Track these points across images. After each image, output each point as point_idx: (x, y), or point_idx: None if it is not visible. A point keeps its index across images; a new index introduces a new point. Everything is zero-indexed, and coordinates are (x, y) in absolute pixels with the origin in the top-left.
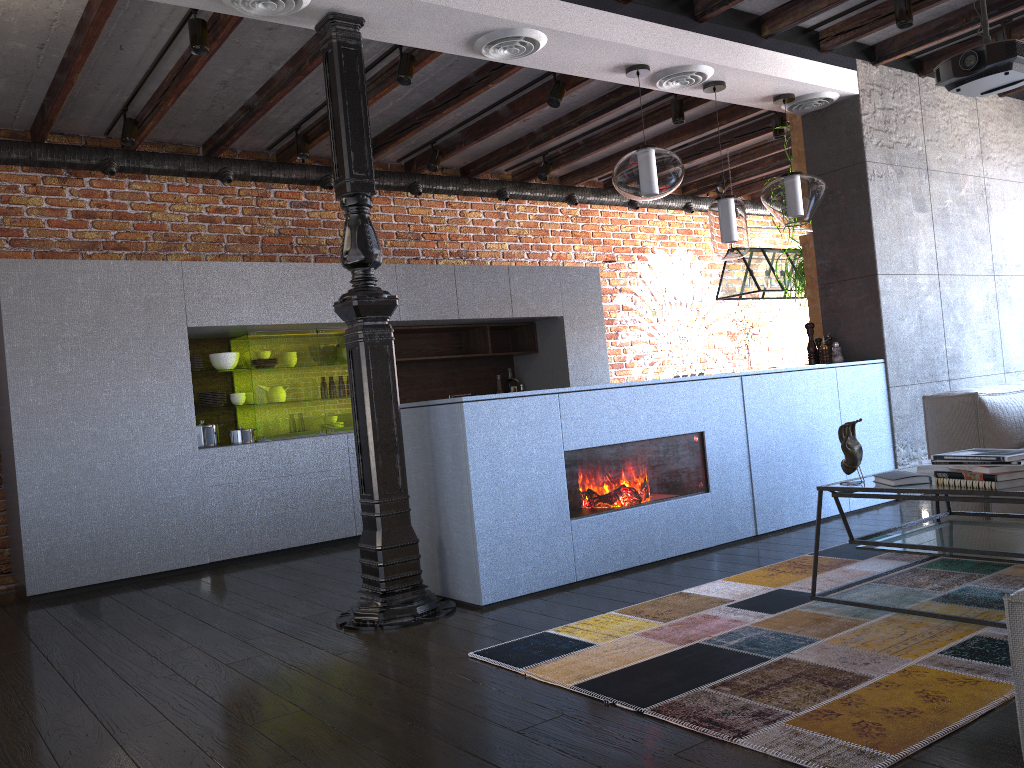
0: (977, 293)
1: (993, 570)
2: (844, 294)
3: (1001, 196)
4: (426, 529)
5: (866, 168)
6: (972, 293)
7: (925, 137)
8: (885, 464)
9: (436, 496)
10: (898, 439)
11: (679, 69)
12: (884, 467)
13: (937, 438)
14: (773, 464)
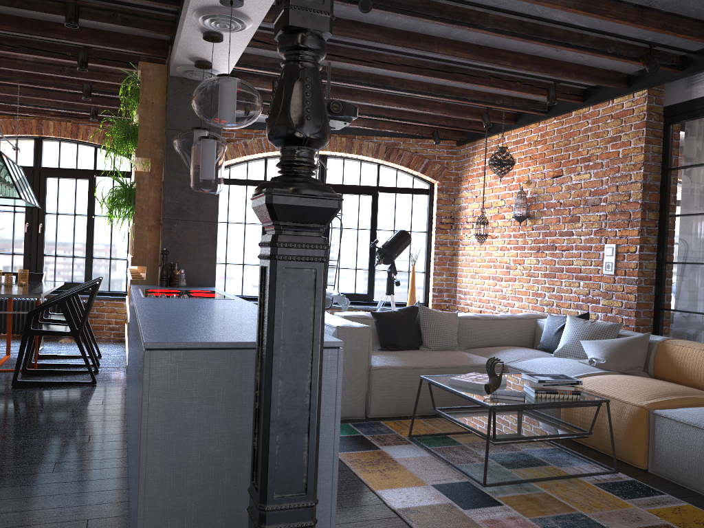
0: None
1: (454, 441)
2: (187, 231)
3: None
4: (215, 524)
5: None
6: None
7: None
8: None
9: None
10: None
11: (244, 17)
12: None
13: (347, 355)
14: None
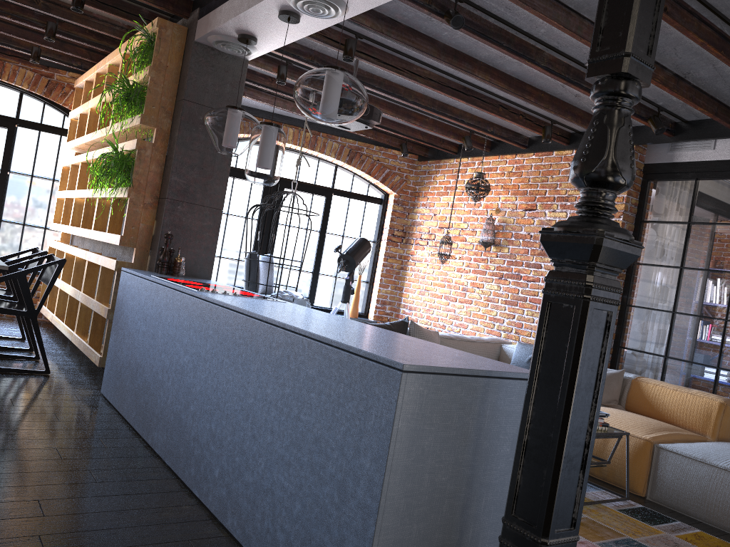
0: None
1: None
2: (190, 215)
3: None
4: None
5: None
6: None
7: None
8: None
9: (467, 502)
10: None
11: (344, 7)
12: None
13: None
14: None
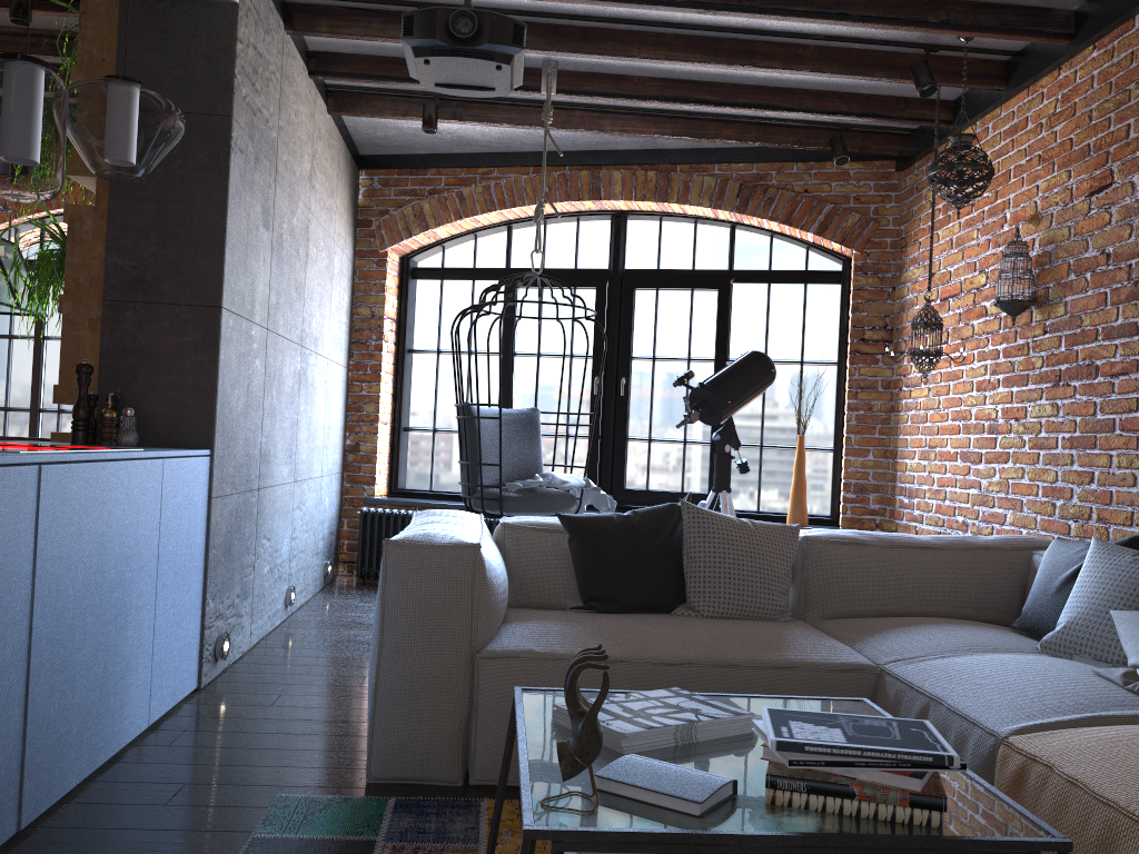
0: (290, 366)
1: None
2: (154, 327)
3: (316, 242)
4: None
5: (232, 128)
6: (287, 365)
7: (280, 121)
8: (193, 630)
9: None
10: (211, 585)
11: None
12: (192, 635)
13: (406, 617)
14: (65, 659)
